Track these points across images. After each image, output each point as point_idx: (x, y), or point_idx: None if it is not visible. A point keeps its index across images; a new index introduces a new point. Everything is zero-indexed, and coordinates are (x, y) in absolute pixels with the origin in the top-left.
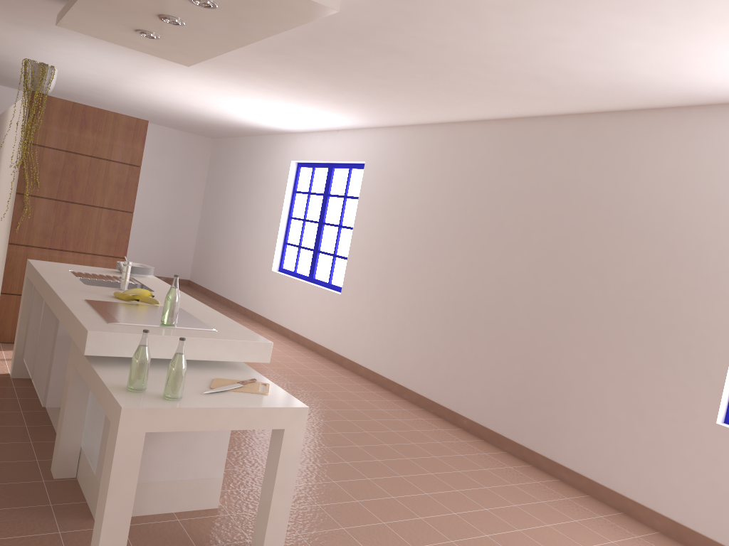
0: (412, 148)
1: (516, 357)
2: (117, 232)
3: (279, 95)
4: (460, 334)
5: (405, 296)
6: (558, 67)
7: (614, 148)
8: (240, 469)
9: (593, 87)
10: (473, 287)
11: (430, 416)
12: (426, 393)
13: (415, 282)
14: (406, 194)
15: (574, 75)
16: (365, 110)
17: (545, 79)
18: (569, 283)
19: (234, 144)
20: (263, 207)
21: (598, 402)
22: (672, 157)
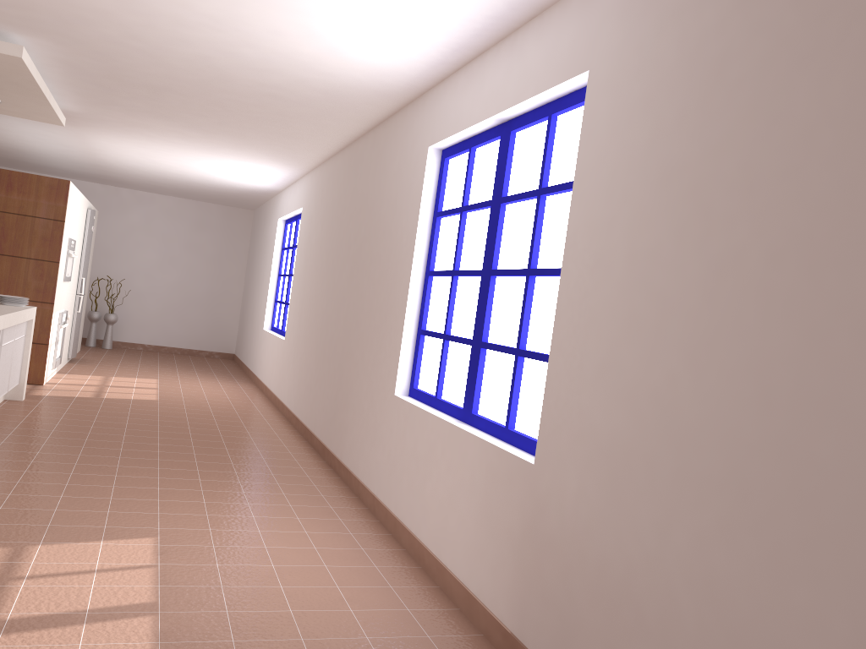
0: (318, 187)
1: (337, 368)
2: (45, 280)
3: (192, 148)
4: (320, 357)
5: (305, 329)
6: (262, 83)
7: (382, 155)
8: (5, 442)
9: (319, 98)
10: (328, 309)
11: (296, 439)
12: (305, 420)
13: (310, 315)
14: (313, 231)
15: (285, 88)
16: (264, 154)
17: (281, 96)
18: (359, 288)
19: (260, 212)
20: (265, 269)
21: (359, 396)
22: (399, 154)
